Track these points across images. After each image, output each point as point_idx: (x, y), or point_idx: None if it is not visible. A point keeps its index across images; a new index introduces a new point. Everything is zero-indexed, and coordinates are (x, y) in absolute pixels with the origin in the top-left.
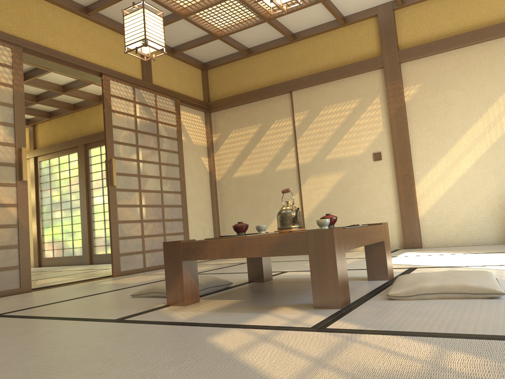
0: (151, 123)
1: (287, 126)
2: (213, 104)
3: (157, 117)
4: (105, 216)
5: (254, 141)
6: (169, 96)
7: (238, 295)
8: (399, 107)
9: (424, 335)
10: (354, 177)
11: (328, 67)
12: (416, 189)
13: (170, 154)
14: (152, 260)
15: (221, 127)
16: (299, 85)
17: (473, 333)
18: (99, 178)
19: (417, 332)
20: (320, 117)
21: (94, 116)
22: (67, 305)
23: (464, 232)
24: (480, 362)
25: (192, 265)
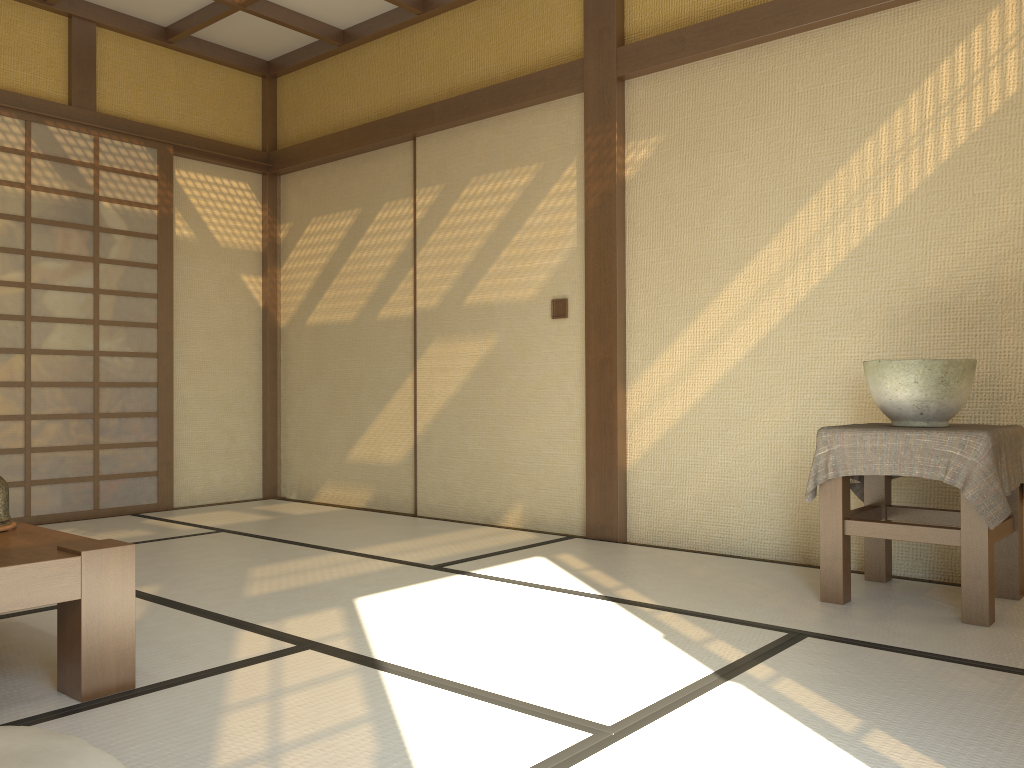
0: (76, 202)
1: (405, 219)
2: (278, 158)
3: (96, 188)
4: None
5: (345, 248)
6: (141, 140)
7: None
8: (606, 191)
9: None
10: (514, 352)
11: (486, 82)
12: (628, 398)
13: (132, 270)
14: (53, 501)
15: (294, 210)
16: (425, 124)
17: None
18: None
19: None
20: (463, 202)
21: None
22: None
23: (713, 518)
24: None
25: None
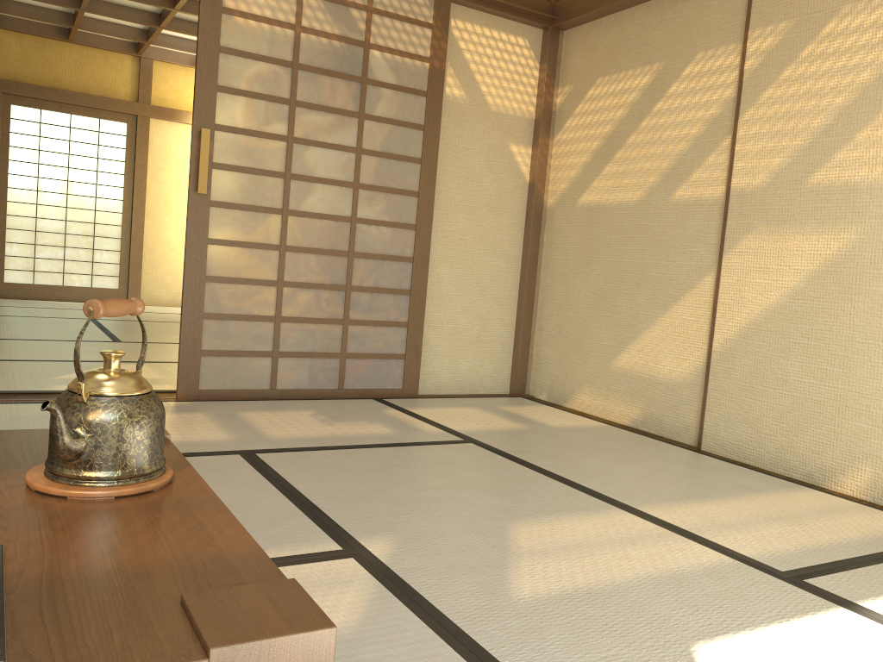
0: (346, 48)
1: (725, 72)
2: (563, 8)
3: (367, 34)
4: None
5: (637, 113)
6: None
7: None
8: None
9: None
10: None
11: None
12: None
13: (397, 129)
14: (299, 375)
15: (576, 70)
16: None
17: None
18: None
19: None
20: (823, 42)
21: None
22: None
23: None
24: None
25: None
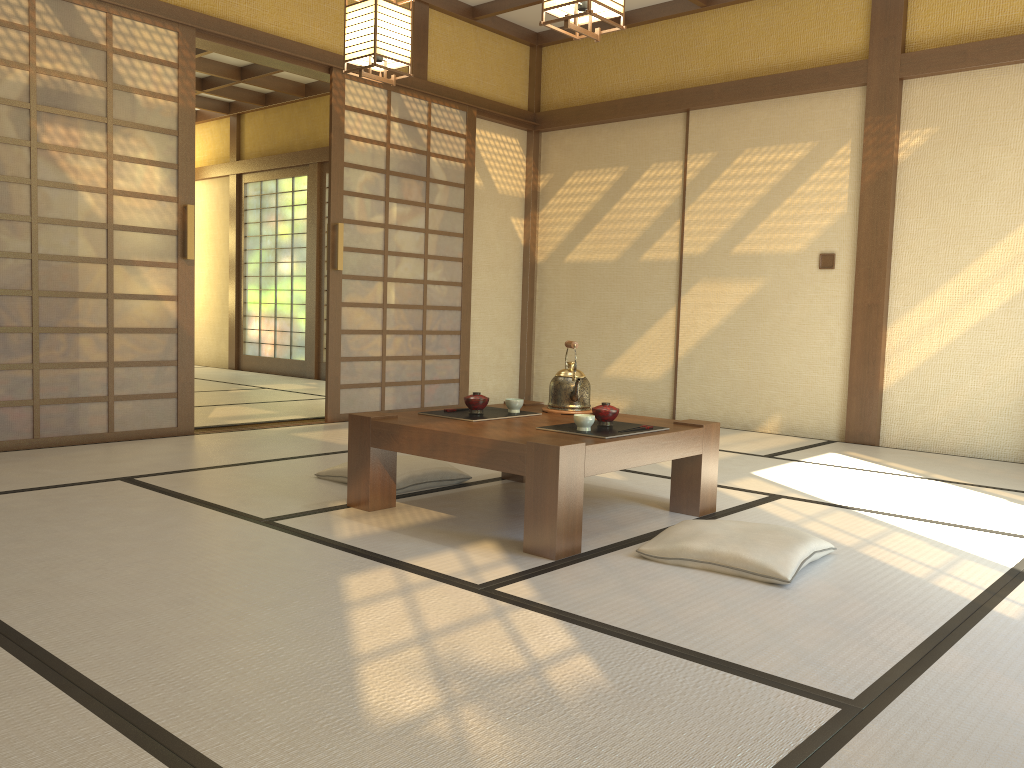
0: (416, 157)
1: (673, 178)
2: (544, 118)
3: (428, 146)
4: None
5: (609, 199)
6: (456, 104)
7: (457, 505)
8: (882, 170)
9: (588, 626)
10: (779, 294)
11: (764, 70)
12: (887, 335)
13: (448, 213)
14: (397, 399)
15: (555, 163)
16: (703, 101)
17: (647, 635)
18: None
19: (587, 620)
20: (735, 168)
21: None
22: (223, 476)
23: (960, 430)
24: (588, 673)
25: (387, 454)
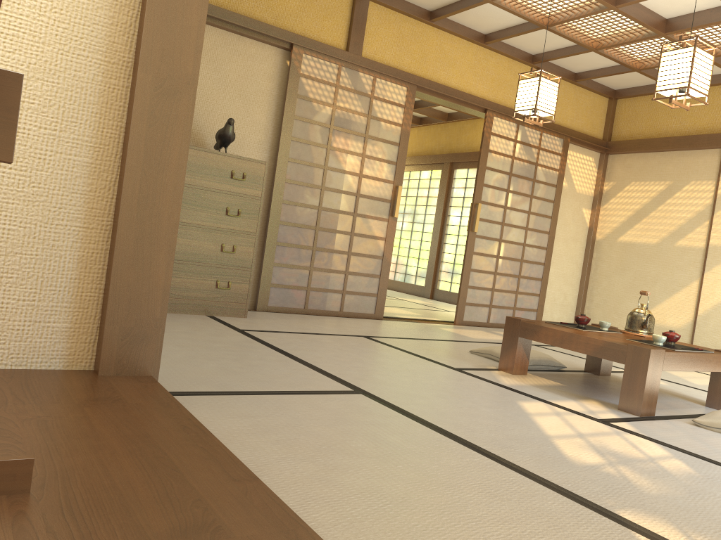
0: (528, 166)
1: (706, 192)
2: (614, 145)
3: (537, 159)
4: (456, 250)
5: (655, 202)
6: (558, 134)
7: (563, 380)
8: None
9: (674, 448)
10: None
11: None
12: None
13: (543, 202)
14: (497, 316)
15: (617, 175)
16: None
17: (712, 459)
18: (459, 205)
19: (672, 446)
20: None
21: (468, 132)
22: (416, 343)
23: None
24: (683, 467)
25: (526, 342)
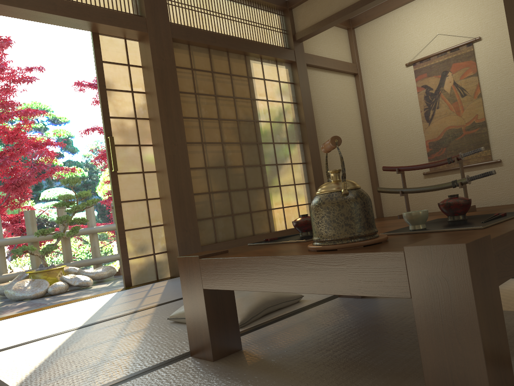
0: None
1: None
2: None
3: None
4: None
5: None
6: None
7: None
8: None
9: None
10: None
11: None
12: None
13: None
14: None
15: None
16: None
17: None
18: None
19: None
20: None
21: None
22: None
23: None
24: None
25: None
